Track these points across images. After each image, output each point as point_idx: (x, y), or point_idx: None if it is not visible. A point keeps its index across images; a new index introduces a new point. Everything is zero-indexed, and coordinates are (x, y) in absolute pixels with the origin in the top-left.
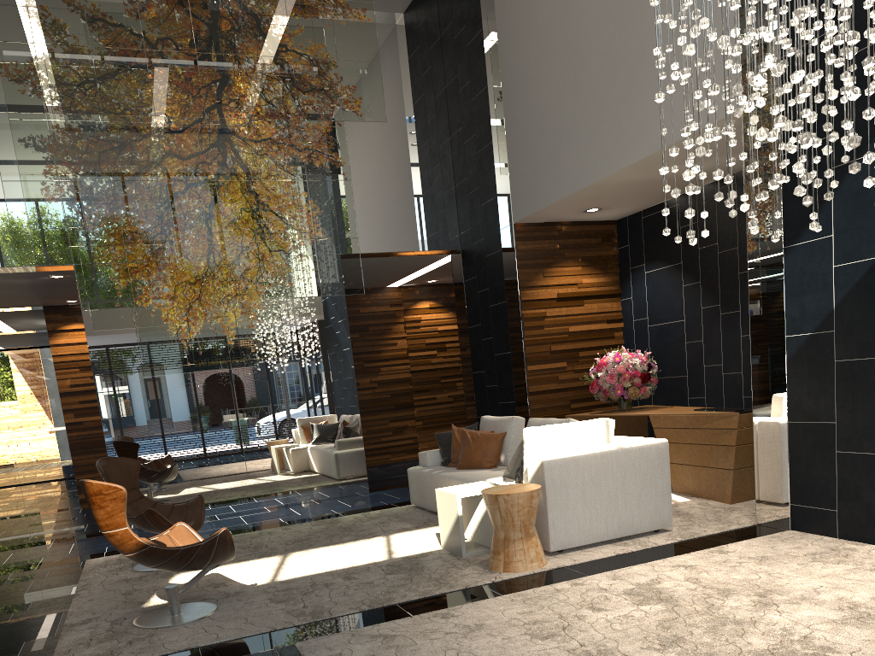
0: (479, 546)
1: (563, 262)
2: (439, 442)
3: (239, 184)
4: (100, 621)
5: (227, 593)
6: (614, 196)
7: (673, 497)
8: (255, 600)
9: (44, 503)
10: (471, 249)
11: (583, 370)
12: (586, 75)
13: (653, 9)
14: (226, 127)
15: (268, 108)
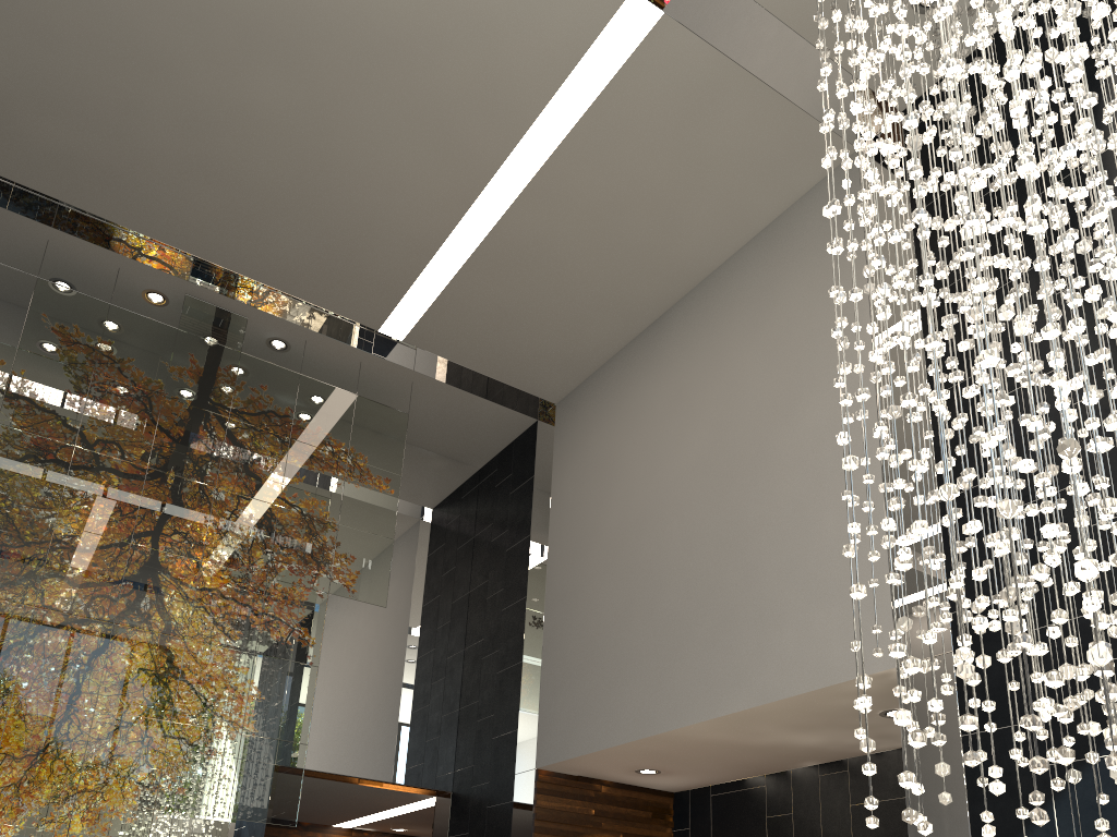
0: None
1: (598, 835)
2: None
3: (149, 636)
4: None
5: None
6: (683, 758)
7: None
8: None
9: None
10: (467, 794)
11: None
12: (665, 600)
13: (764, 538)
14: (156, 561)
15: (227, 553)
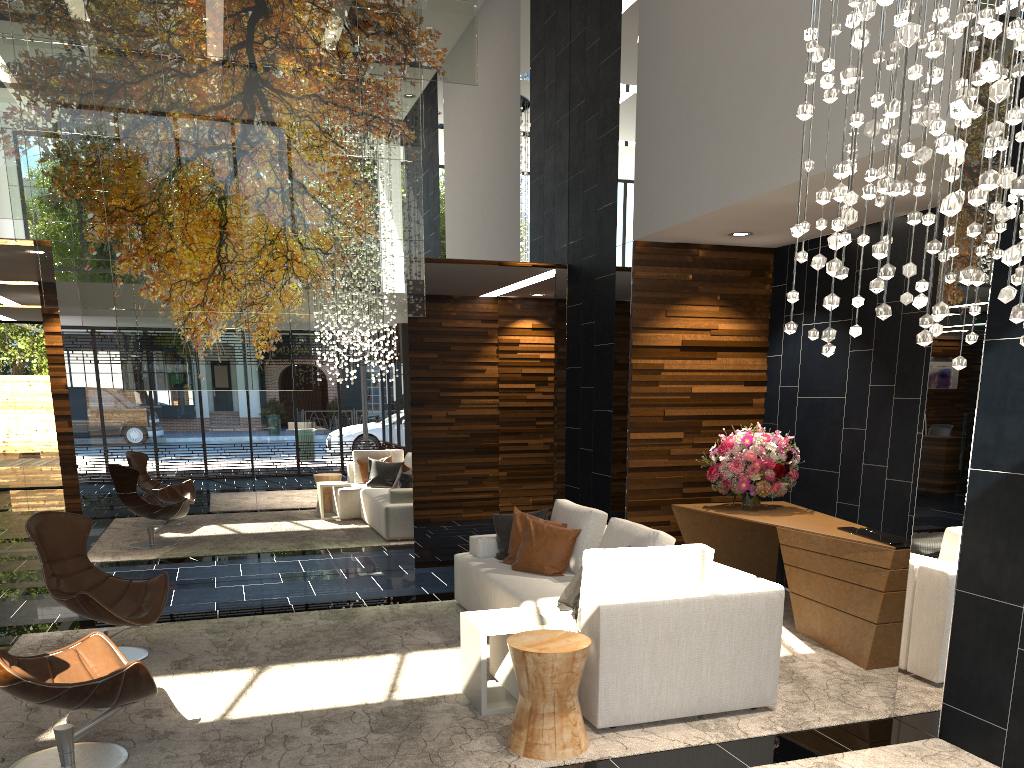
0: (509, 698)
1: (695, 299)
2: (497, 528)
3: (268, 155)
4: None
5: (155, 731)
6: (770, 220)
7: (793, 643)
8: (182, 754)
9: None
10: (579, 266)
11: (704, 444)
12: (746, 47)
13: None
14: (256, 75)
15: (317, 53)
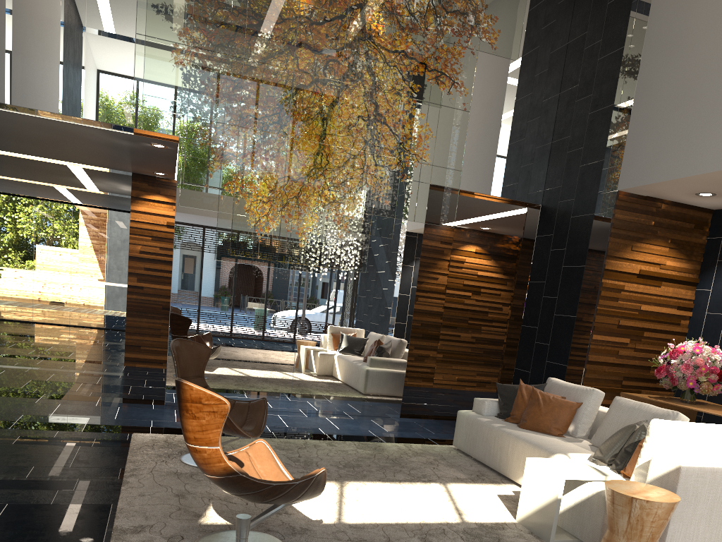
0: (563, 532)
1: (653, 240)
2: (500, 394)
3: (363, 91)
4: (154, 533)
5: (292, 527)
6: None
7: None
8: None
9: (90, 351)
10: (554, 207)
11: (642, 350)
12: None
13: None
14: (364, 30)
15: (409, 20)
